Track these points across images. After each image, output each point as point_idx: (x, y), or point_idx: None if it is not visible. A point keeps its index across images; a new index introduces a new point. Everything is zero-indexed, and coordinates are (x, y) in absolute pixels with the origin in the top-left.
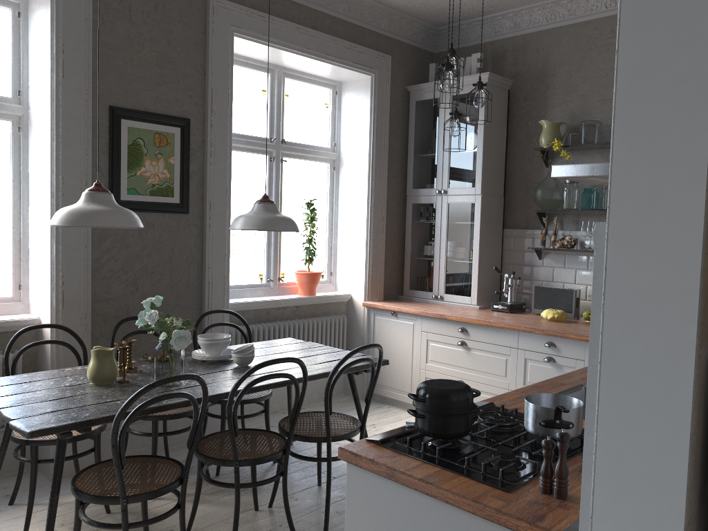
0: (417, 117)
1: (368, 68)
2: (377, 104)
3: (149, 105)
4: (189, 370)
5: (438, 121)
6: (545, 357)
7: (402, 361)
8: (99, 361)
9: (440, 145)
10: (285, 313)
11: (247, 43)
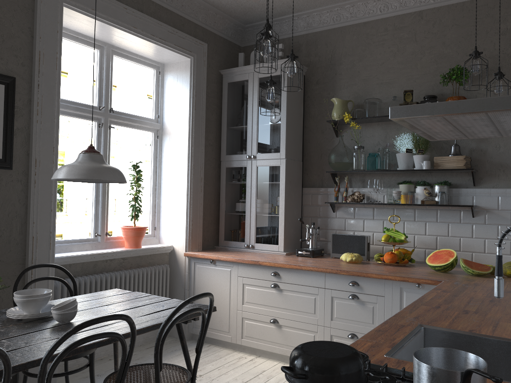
0: (230, 96)
1: (188, 52)
2: (195, 82)
3: None
4: (0, 333)
5: (247, 98)
6: (350, 295)
7: (221, 303)
8: None
9: (250, 118)
10: (112, 265)
11: (76, 16)
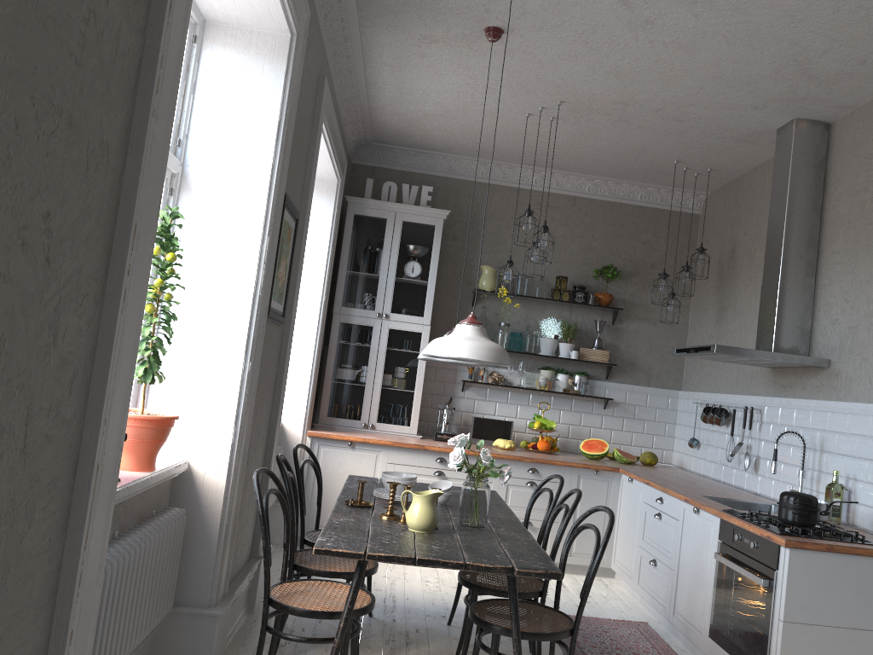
0: (355, 232)
1: (341, 173)
2: (338, 212)
3: (291, 193)
4: None
5: (382, 242)
6: (528, 482)
7: None
8: (434, 506)
9: (385, 267)
10: None
11: None
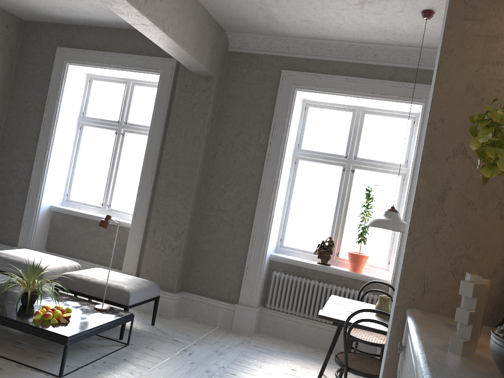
0: None
1: None
2: None
3: None
4: None
5: None
6: None
7: None
8: (379, 302)
9: None
10: None
11: None
